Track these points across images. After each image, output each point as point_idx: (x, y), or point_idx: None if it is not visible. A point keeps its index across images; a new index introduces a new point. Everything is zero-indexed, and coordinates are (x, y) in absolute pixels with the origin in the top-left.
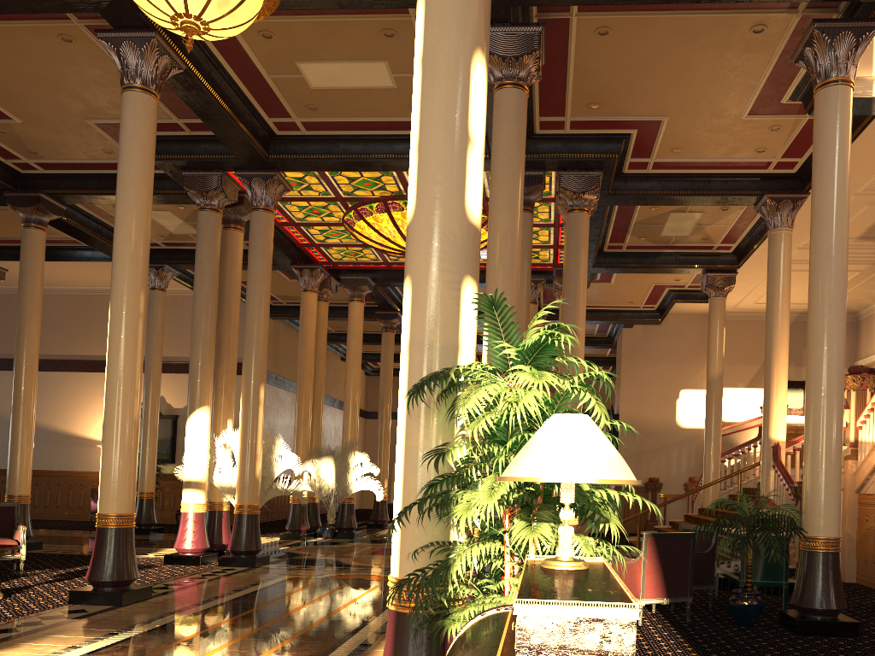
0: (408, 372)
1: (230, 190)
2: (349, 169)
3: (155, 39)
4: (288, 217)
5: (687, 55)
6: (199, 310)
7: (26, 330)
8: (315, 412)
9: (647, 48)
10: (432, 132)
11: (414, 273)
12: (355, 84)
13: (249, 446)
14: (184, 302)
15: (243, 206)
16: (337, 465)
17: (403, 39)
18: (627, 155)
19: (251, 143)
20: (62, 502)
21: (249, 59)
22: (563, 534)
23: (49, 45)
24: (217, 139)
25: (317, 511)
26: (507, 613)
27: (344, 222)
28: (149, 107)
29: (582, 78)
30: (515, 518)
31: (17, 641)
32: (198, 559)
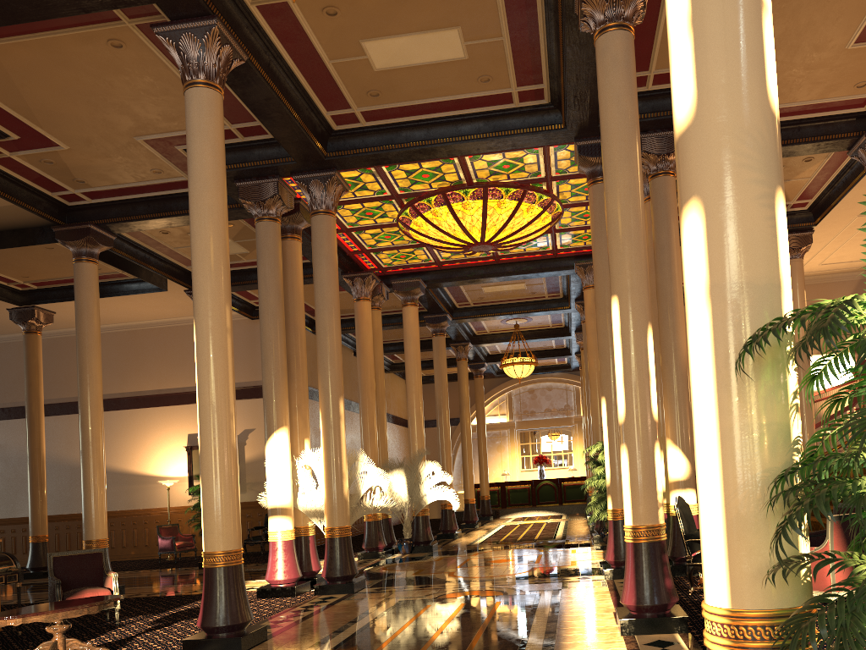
0: (712, 327)
1: (286, 196)
2: (411, 159)
3: (216, 27)
4: (340, 223)
5: None
6: (267, 326)
7: (87, 368)
8: (379, 425)
9: None
10: None
11: (707, 192)
12: (423, 60)
13: (335, 464)
14: None
15: (300, 213)
16: (408, 477)
17: None
18: None
19: (310, 140)
20: (128, 542)
21: (311, 44)
22: None
23: (98, 54)
24: (271, 143)
25: (391, 526)
26: None
27: (399, 221)
28: (215, 103)
29: None
30: None
31: None
32: (293, 589)
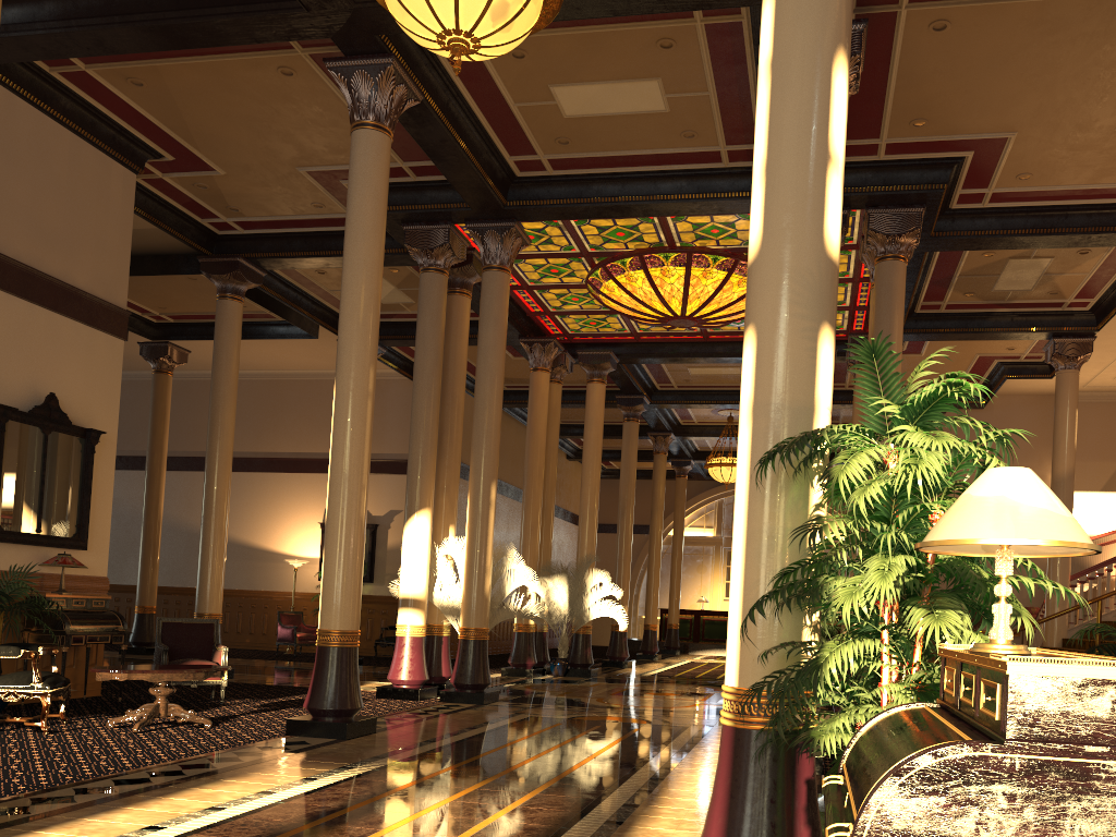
0: (751, 440)
1: (458, 246)
2: (602, 216)
3: (391, 66)
4: (520, 279)
5: (1049, 51)
6: (420, 392)
7: (219, 420)
8: (544, 520)
9: (996, 44)
10: (785, 150)
11: (760, 321)
12: (619, 110)
13: (478, 556)
14: (387, 388)
15: (472, 265)
16: (570, 586)
17: (683, 50)
18: (957, 185)
19: (488, 187)
20: (243, 628)
21: (494, 85)
22: (1000, 612)
23: (267, 81)
24: (446, 185)
25: (545, 642)
26: (924, 709)
27: (588, 283)
28: (383, 147)
29: (906, 87)
30: (909, 606)
31: (245, 771)
32: (416, 692)
